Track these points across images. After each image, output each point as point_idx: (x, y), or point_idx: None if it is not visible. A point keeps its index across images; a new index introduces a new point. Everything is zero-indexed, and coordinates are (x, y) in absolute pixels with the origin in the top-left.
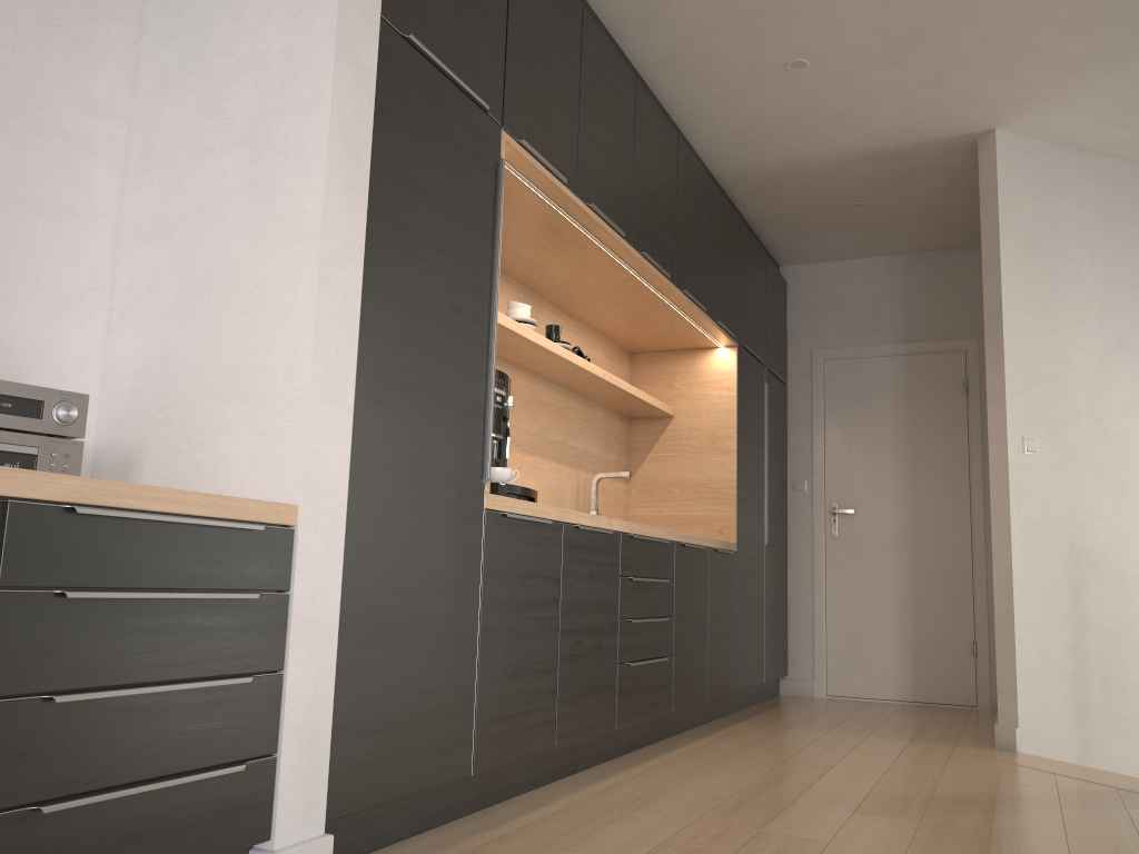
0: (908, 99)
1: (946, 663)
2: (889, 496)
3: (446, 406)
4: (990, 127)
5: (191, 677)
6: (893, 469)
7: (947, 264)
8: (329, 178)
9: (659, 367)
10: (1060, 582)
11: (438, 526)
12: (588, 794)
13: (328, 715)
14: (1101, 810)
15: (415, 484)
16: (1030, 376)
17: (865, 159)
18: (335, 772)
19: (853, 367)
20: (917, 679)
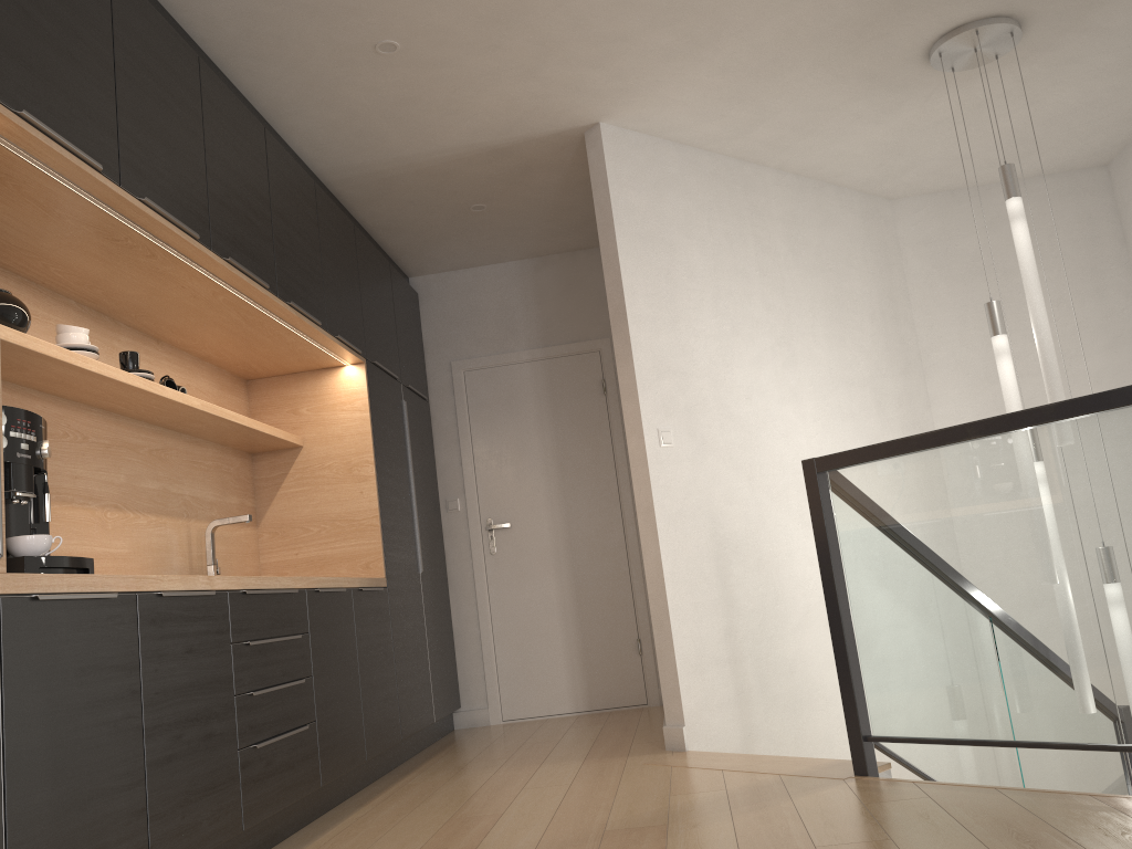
0: (510, 89)
1: (614, 665)
2: (543, 504)
3: None
4: (595, 120)
5: None
6: (544, 477)
7: (573, 265)
8: None
9: (280, 393)
10: (708, 570)
11: None
12: None
13: None
14: (769, 806)
15: None
16: (658, 368)
17: (478, 156)
18: None
19: (494, 376)
20: (589, 688)
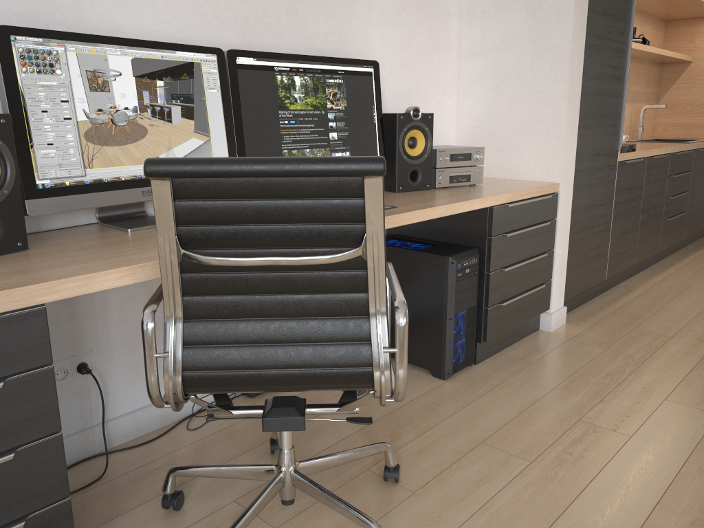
0: None
1: None
2: None
3: (607, 118)
4: None
5: (531, 256)
6: None
7: None
8: (573, 29)
9: (684, 29)
10: None
11: (601, 176)
12: (651, 285)
13: (565, 263)
14: None
15: (594, 160)
16: None
17: None
18: (566, 283)
19: None
20: None
